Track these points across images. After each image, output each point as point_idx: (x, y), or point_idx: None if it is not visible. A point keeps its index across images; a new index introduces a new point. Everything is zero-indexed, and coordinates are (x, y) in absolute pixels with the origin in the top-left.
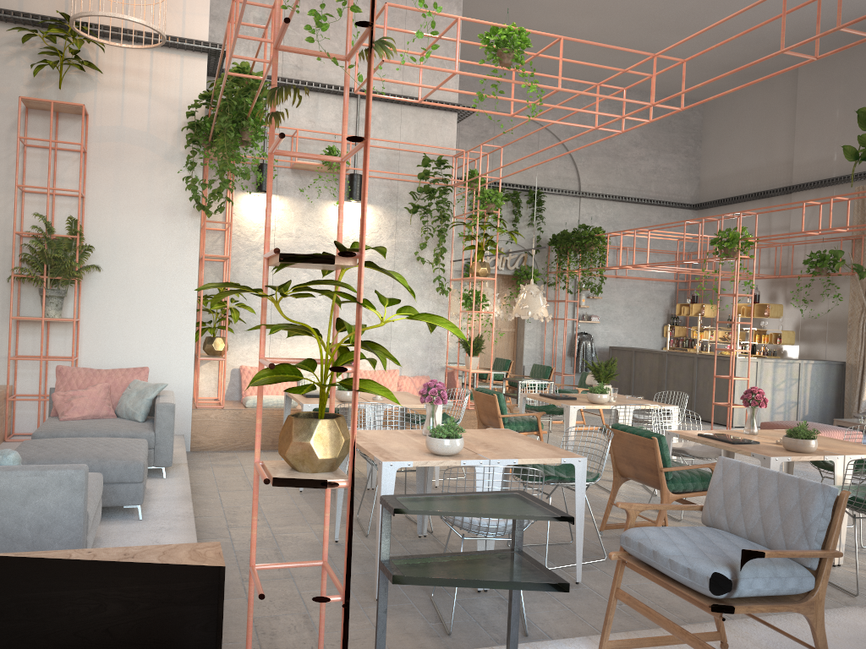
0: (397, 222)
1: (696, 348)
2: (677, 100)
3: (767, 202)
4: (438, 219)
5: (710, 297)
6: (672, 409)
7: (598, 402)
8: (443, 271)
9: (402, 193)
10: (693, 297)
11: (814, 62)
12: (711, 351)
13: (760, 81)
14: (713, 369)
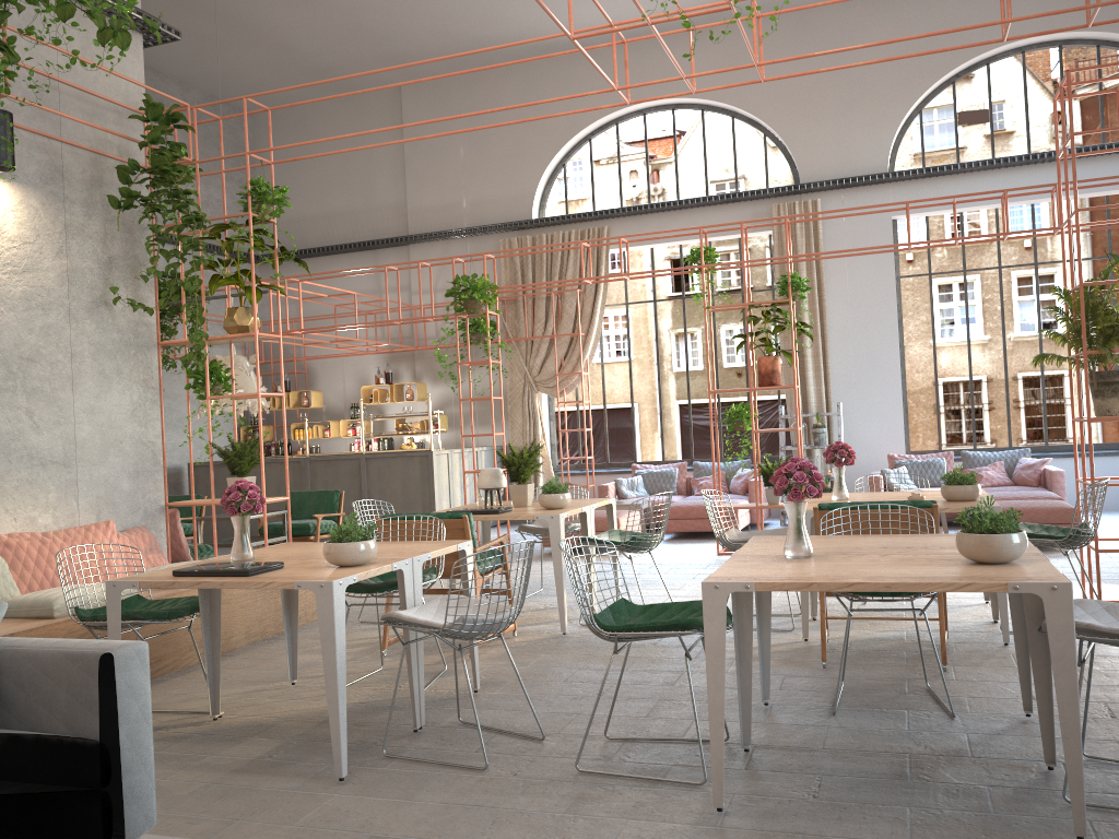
0: (67, 226)
1: (361, 446)
2: (225, 106)
3: (372, 255)
4: (185, 223)
5: (311, 382)
6: (613, 502)
7: (564, 506)
8: (201, 322)
9: (70, 170)
10: (286, 383)
11: (424, 86)
12: (388, 448)
13: (344, 98)
14: (395, 471)
